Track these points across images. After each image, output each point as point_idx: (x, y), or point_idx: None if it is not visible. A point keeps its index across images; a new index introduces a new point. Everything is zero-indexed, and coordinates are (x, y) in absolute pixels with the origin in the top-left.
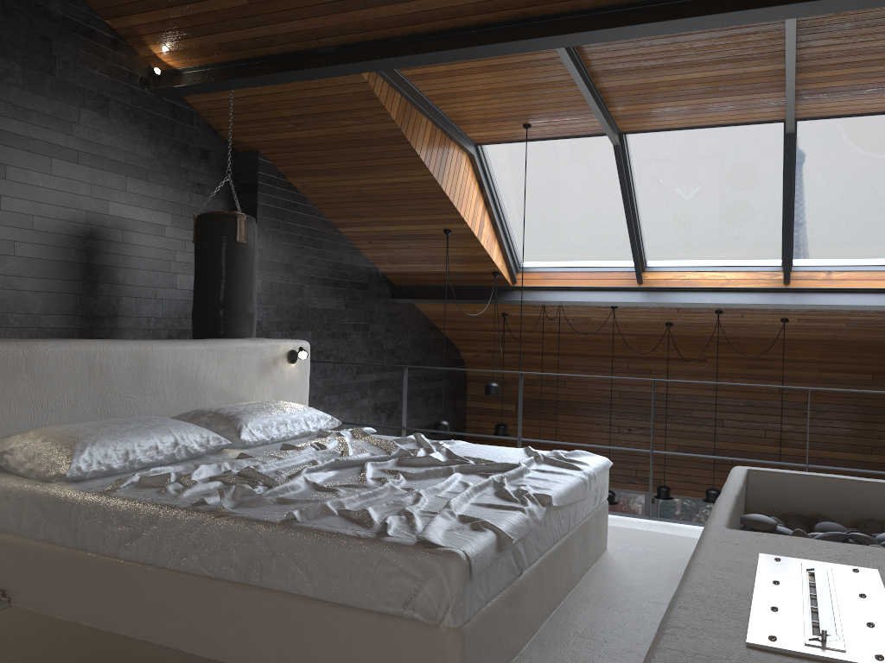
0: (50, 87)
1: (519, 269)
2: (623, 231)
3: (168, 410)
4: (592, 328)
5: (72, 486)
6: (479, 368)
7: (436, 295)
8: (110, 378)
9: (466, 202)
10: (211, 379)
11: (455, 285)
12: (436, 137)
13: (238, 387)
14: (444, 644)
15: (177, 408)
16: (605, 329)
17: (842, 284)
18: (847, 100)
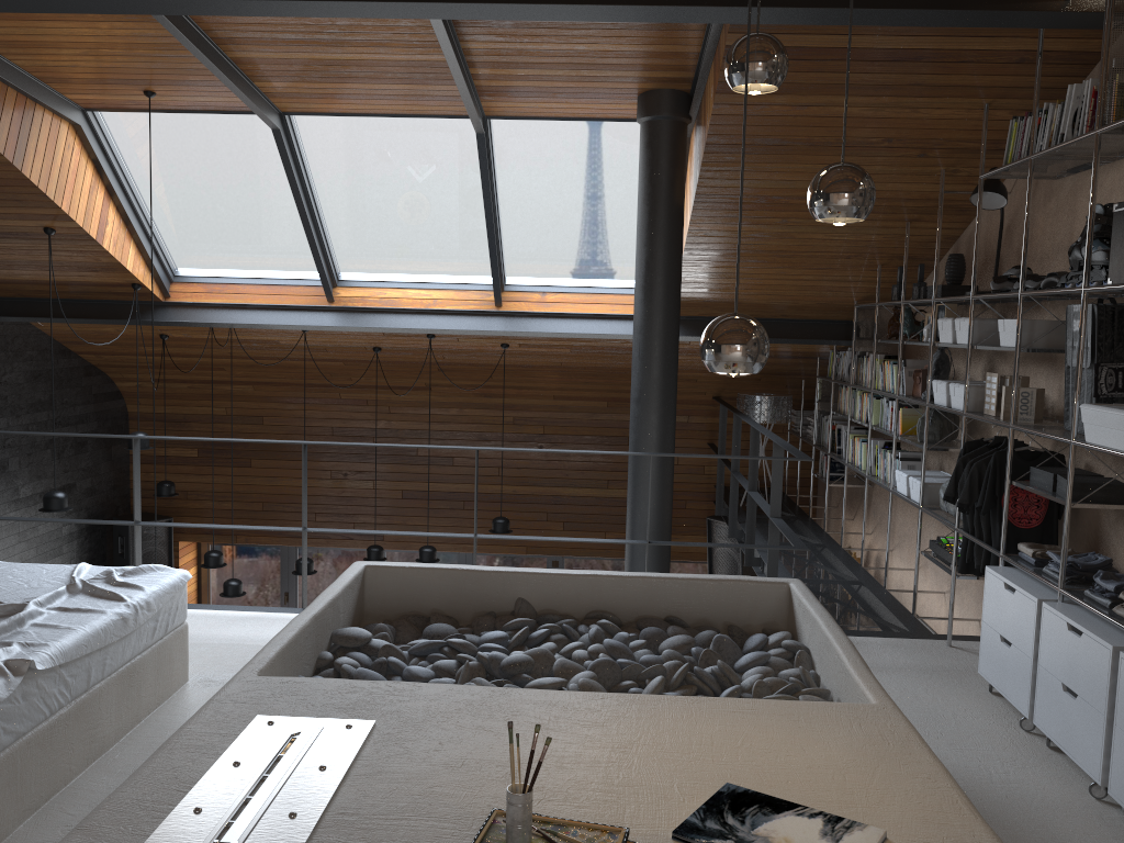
0: None
1: (175, 279)
2: (305, 236)
3: None
4: (285, 353)
5: None
6: (145, 402)
7: (56, 312)
8: None
9: (72, 191)
10: None
11: (82, 298)
12: (8, 100)
13: None
14: None
15: None
16: (301, 354)
17: (556, 308)
18: (536, 102)
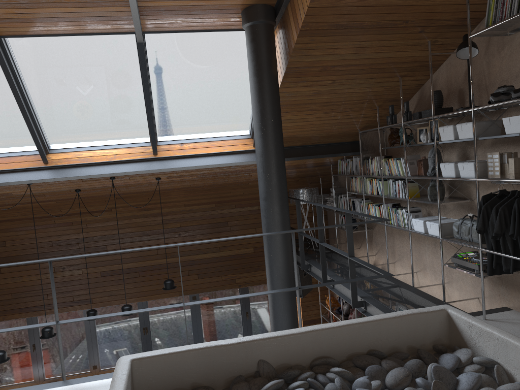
0: None
1: None
2: (24, 122)
3: None
4: (16, 200)
5: None
6: None
7: None
8: None
9: None
10: None
11: None
12: None
13: None
14: None
15: None
16: (28, 199)
17: (191, 152)
18: (177, 18)
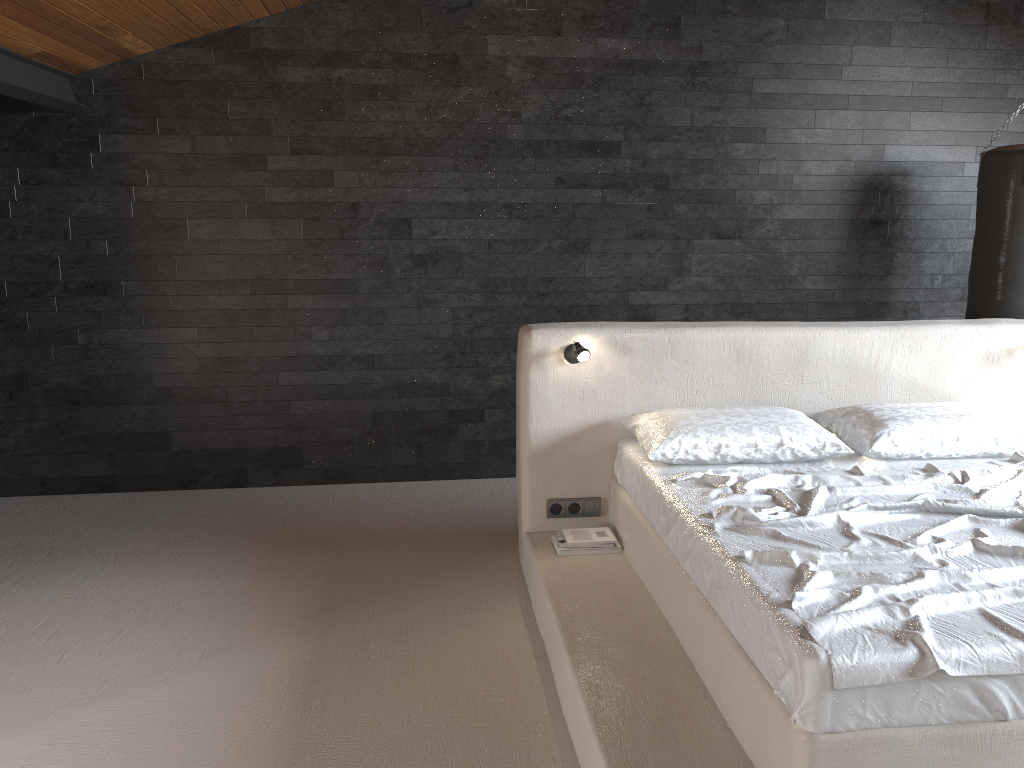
0: (817, 33)
1: None
2: None
3: (832, 401)
4: None
5: (657, 468)
6: None
7: None
8: (760, 364)
9: None
10: (897, 370)
11: None
12: None
13: (941, 381)
14: (792, 741)
15: (845, 400)
16: None
17: None
18: None
